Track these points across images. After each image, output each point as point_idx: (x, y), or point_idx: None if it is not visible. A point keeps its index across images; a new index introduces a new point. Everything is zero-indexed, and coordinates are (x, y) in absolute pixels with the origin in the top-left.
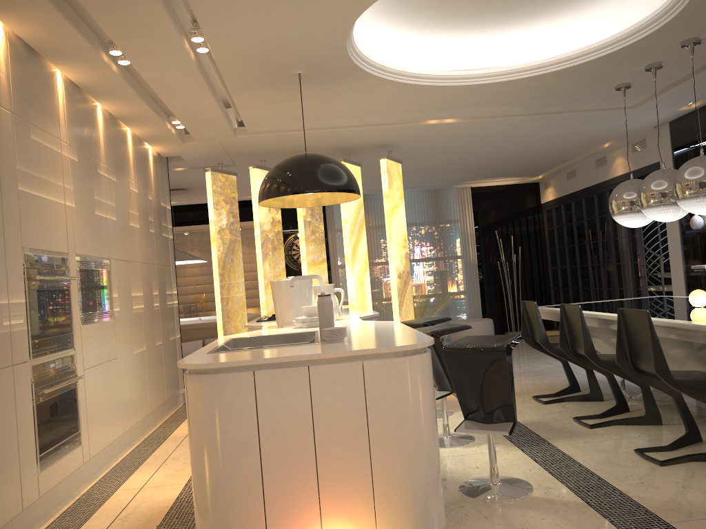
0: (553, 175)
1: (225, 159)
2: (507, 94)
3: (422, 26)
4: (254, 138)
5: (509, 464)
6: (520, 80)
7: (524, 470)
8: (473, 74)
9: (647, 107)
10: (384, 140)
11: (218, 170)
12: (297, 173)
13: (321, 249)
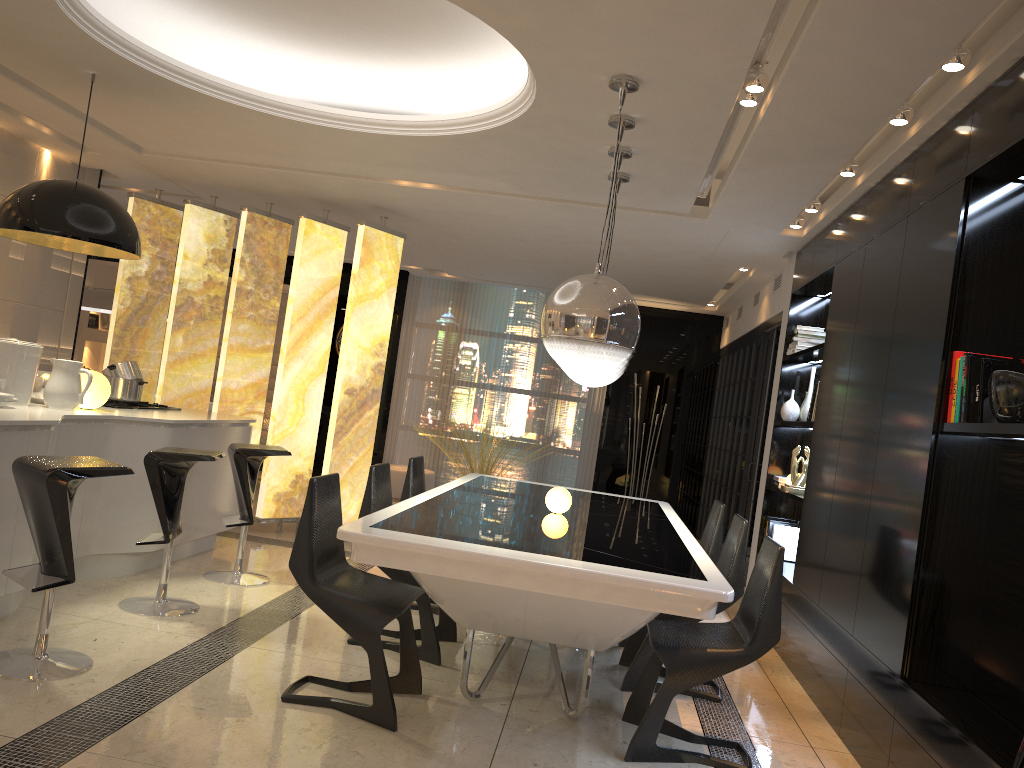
0: (732, 310)
1: (174, 186)
2: (452, 157)
3: (294, 39)
4: (170, 161)
5: (137, 648)
6: (441, 140)
7: (130, 658)
8: (372, 119)
9: (719, 219)
10: (367, 198)
11: (150, 198)
12: (19, 202)
13: (266, 333)
